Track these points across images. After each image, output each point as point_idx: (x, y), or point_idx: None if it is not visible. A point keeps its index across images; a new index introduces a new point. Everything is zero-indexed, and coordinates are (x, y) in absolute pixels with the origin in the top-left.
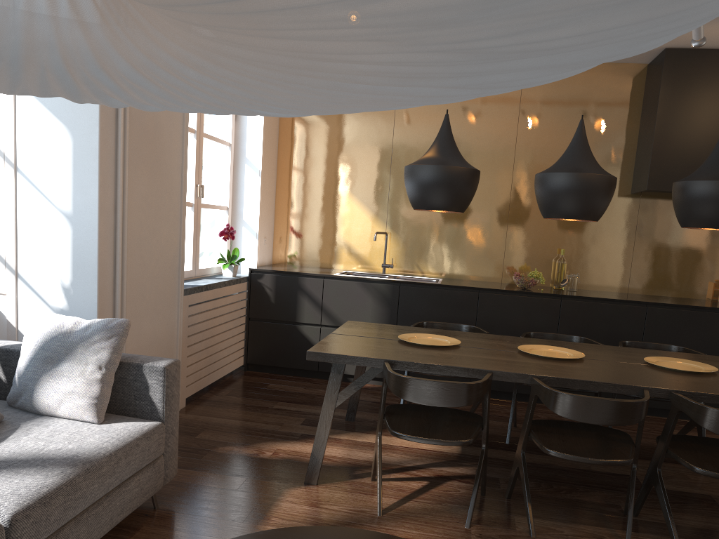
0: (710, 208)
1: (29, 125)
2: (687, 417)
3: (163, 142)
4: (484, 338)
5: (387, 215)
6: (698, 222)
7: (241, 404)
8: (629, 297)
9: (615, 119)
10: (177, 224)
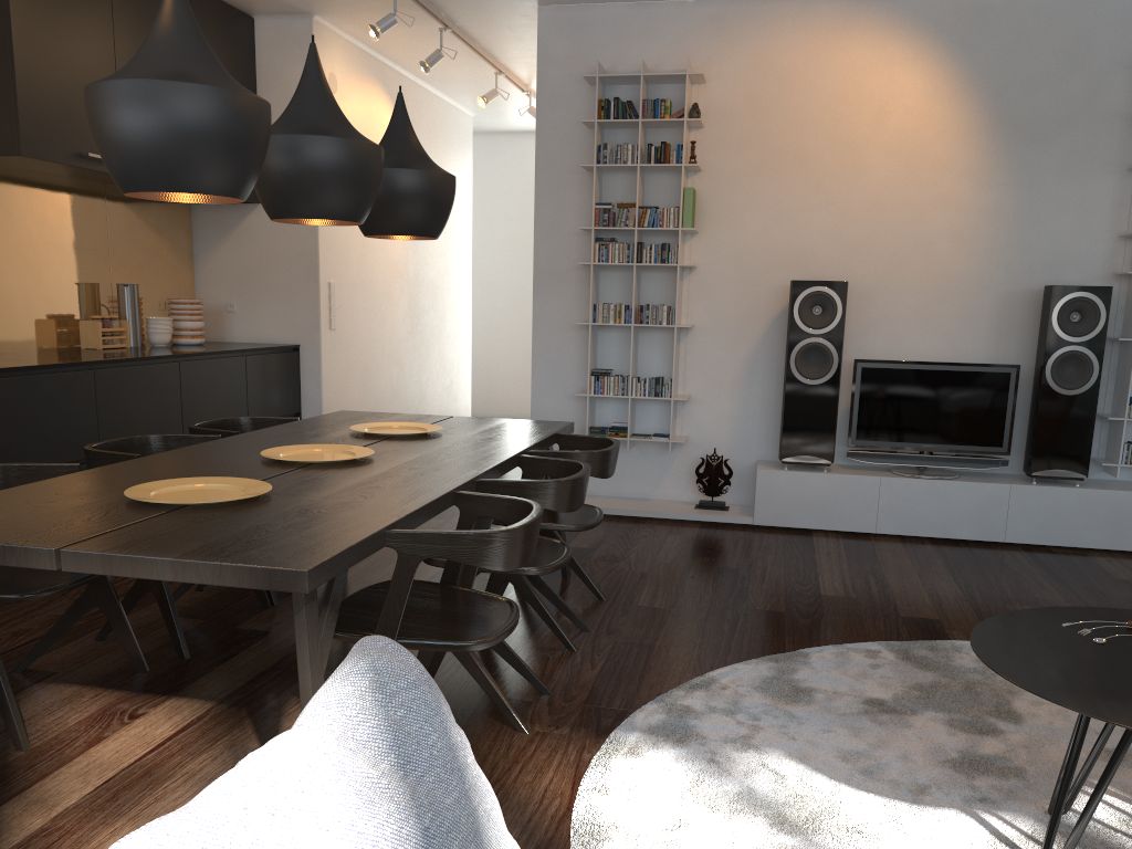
0: (437, 210)
1: None
2: None
3: None
4: (168, 469)
5: None
6: (420, 229)
7: None
8: (27, 359)
9: None
10: None
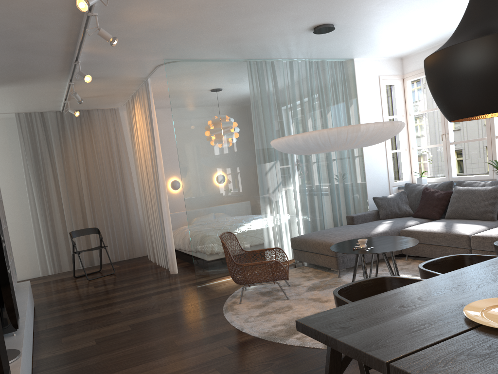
0: None
1: None
2: None
3: None
4: None
5: None
6: None
7: None
8: None
9: None
10: None
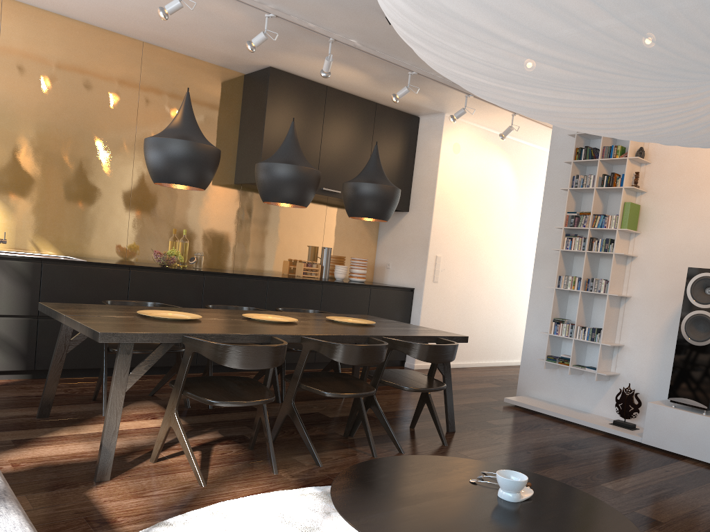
0: (377, 204)
1: None
2: (293, 367)
3: None
4: (197, 311)
5: None
6: (368, 214)
7: None
8: (247, 273)
9: (221, 116)
10: None
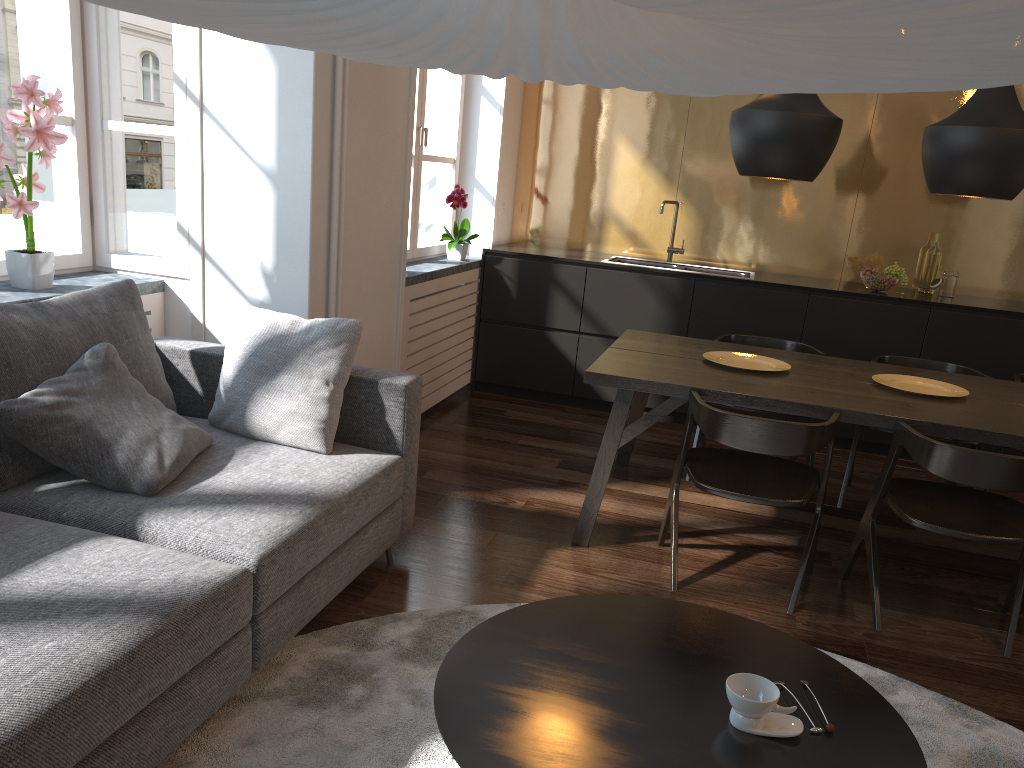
0: None
1: (219, 46)
2: None
3: (387, 69)
4: (821, 362)
5: (680, 175)
6: None
7: (474, 436)
8: None
9: None
10: (401, 186)
